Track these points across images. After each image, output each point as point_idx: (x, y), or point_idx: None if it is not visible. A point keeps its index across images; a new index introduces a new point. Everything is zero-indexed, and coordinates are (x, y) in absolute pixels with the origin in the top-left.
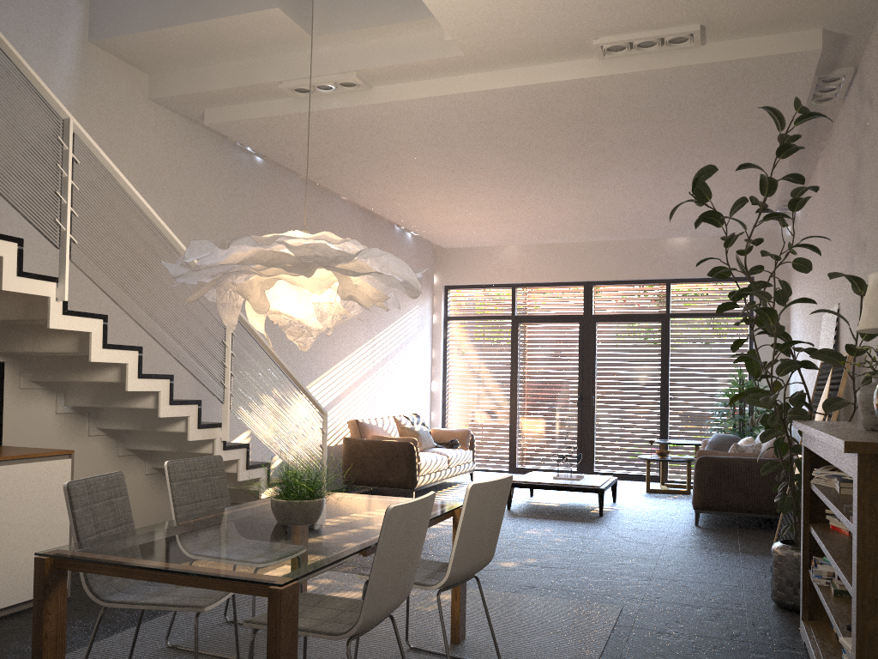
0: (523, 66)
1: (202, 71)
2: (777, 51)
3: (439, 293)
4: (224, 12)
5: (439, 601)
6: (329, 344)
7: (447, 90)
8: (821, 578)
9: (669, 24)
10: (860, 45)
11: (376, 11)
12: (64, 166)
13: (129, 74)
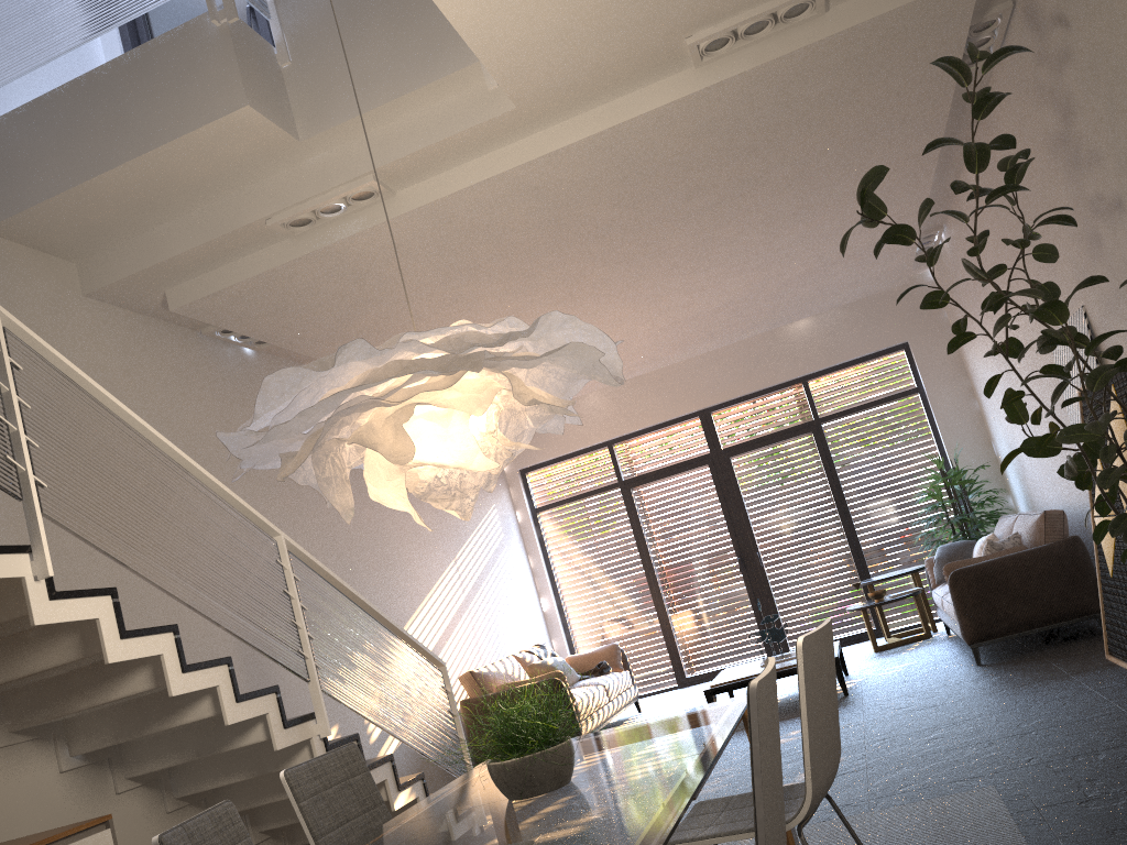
0: (595, 106)
1: (153, 236)
2: None
3: (515, 481)
4: (172, 133)
5: (806, 844)
6: (404, 579)
7: (500, 167)
8: None
9: None
10: None
11: (381, 83)
12: (1, 377)
13: (48, 266)
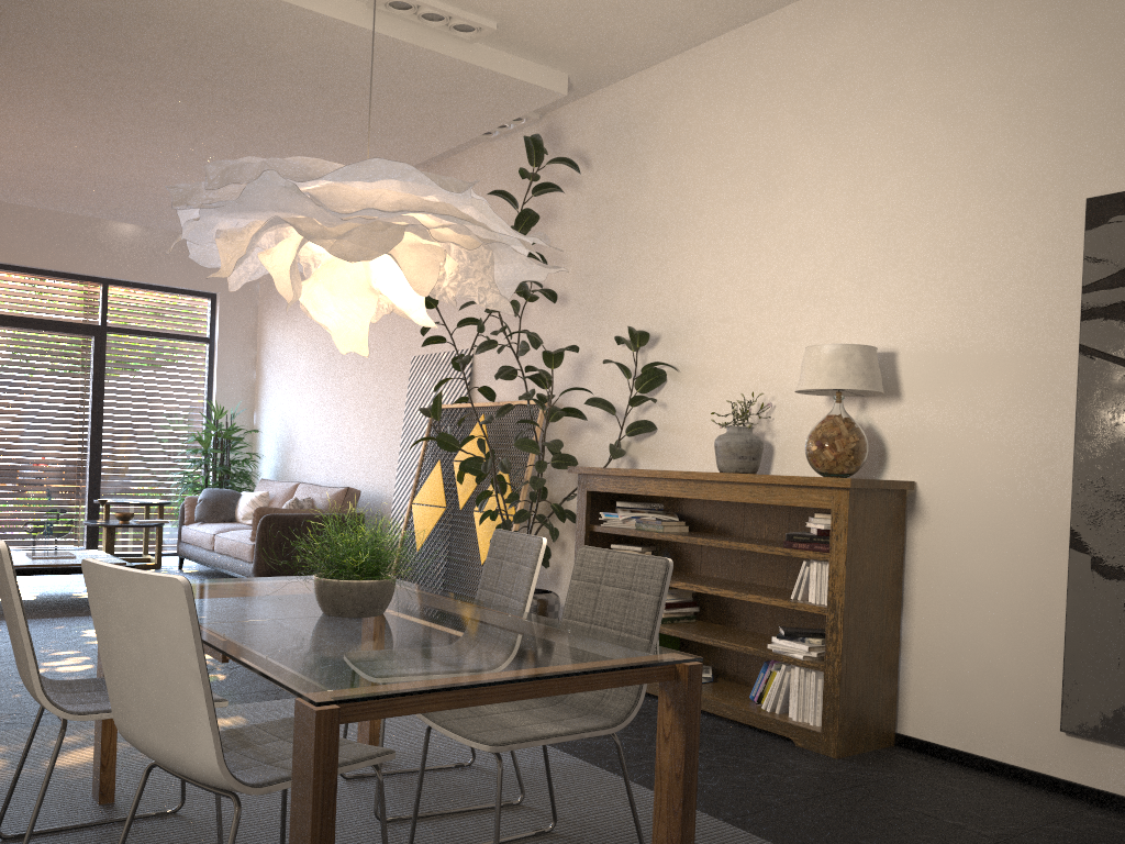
0: None
1: None
2: (534, 81)
3: None
4: None
5: None
6: None
7: None
8: None
9: (474, 9)
10: (568, 100)
11: None
12: None
13: None
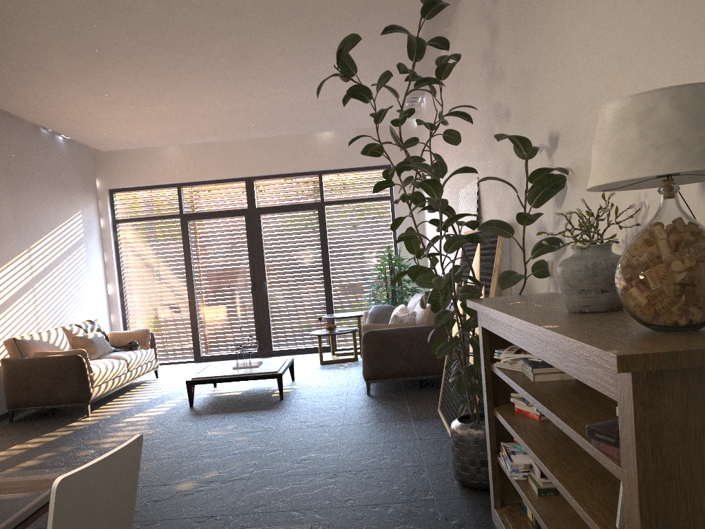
0: None
1: None
2: None
3: (104, 197)
4: None
5: None
6: None
7: None
8: (518, 472)
9: None
10: None
11: None
12: None
13: None
